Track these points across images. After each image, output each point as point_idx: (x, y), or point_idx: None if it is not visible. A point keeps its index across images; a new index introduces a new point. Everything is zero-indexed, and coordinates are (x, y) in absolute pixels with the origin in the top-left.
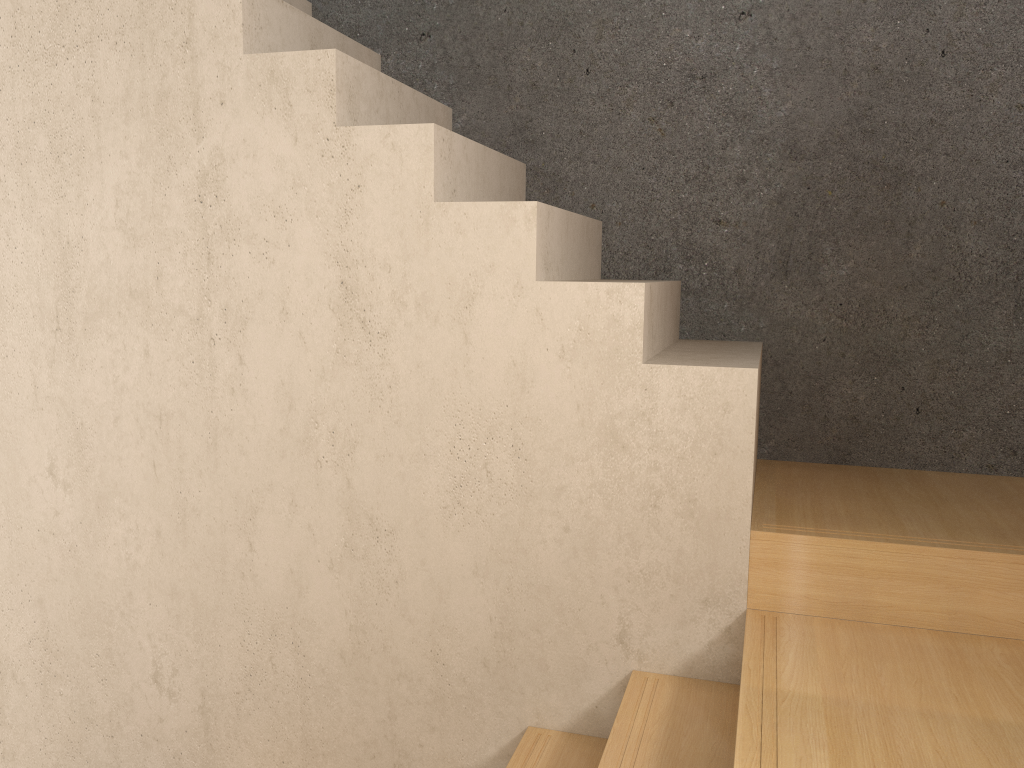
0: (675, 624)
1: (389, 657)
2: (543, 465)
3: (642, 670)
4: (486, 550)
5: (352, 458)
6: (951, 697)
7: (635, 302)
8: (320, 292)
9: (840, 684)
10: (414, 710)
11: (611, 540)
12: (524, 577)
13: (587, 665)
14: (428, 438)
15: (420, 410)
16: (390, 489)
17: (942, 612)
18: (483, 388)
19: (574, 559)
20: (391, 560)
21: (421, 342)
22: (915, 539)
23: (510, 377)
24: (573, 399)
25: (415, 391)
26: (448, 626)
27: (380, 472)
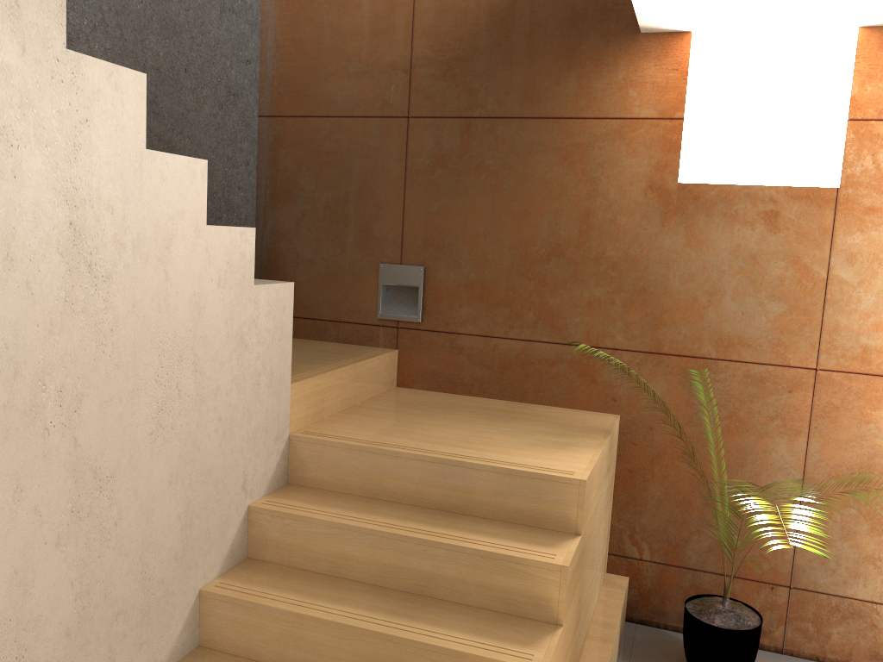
0: (265, 461)
1: (110, 603)
2: (209, 373)
3: (252, 502)
4: (178, 458)
5: (79, 413)
6: (410, 424)
7: (252, 241)
8: (49, 234)
9: (394, 435)
10: (128, 639)
11: (240, 417)
12: (198, 469)
13: (229, 517)
14: (140, 373)
15: (135, 348)
16: (111, 433)
17: (340, 402)
18: (176, 318)
19: (224, 440)
20: (112, 504)
21: (136, 282)
22: (324, 368)
23: (192, 306)
24: (224, 317)
25: (131, 330)
26: (153, 541)
27: (104, 419)
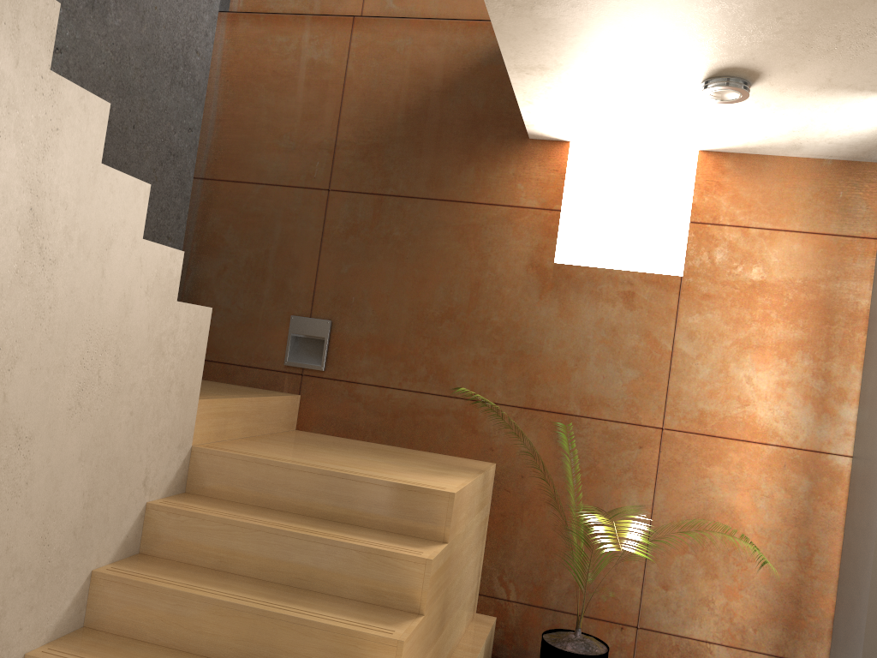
0: (167, 464)
1: (10, 557)
2: (128, 369)
3: (150, 500)
4: (89, 439)
5: (12, 373)
6: (305, 450)
7: (179, 262)
8: (13, 213)
9: (289, 455)
10: (21, 598)
11: (150, 416)
12: (106, 454)
13: (127, 508)
14: (69, 352)
15: (67, 328)
16: (36, 399)
17: (242, 429)
18: (106, 312)
19: (132, 434)
20: (26, 464)
21: (77, 272)
22: (231, 396)
23: (121, 305)
24: (147, 322)
25: (67, 312)
26: (57, 510)
27: (31, 384)
